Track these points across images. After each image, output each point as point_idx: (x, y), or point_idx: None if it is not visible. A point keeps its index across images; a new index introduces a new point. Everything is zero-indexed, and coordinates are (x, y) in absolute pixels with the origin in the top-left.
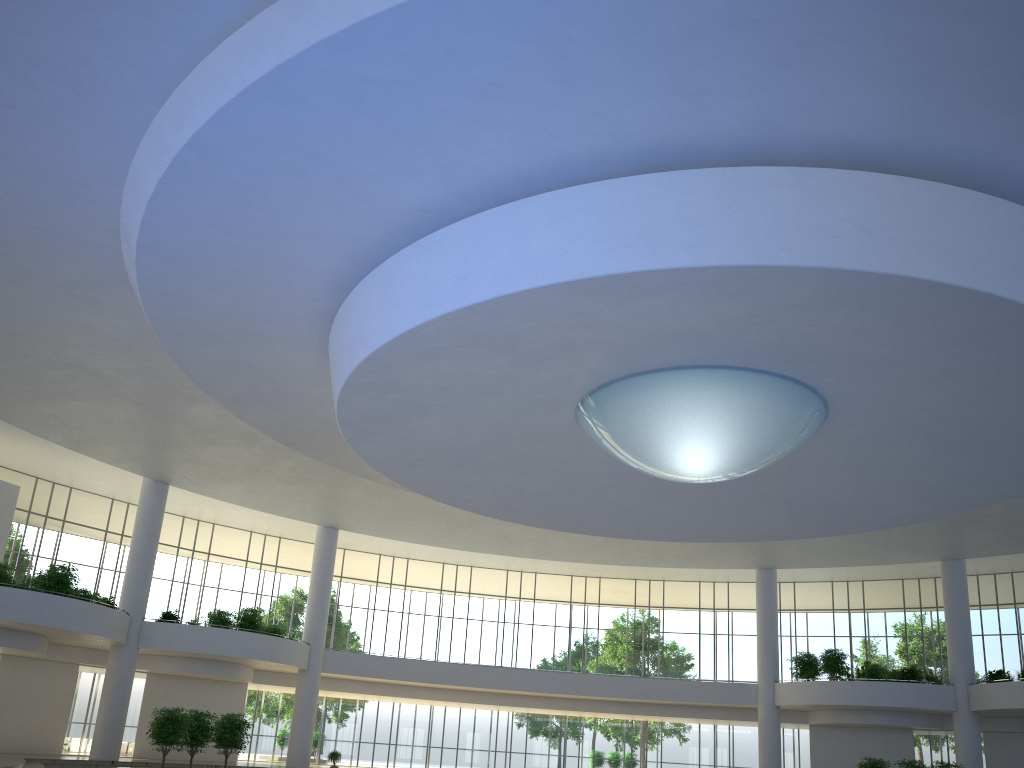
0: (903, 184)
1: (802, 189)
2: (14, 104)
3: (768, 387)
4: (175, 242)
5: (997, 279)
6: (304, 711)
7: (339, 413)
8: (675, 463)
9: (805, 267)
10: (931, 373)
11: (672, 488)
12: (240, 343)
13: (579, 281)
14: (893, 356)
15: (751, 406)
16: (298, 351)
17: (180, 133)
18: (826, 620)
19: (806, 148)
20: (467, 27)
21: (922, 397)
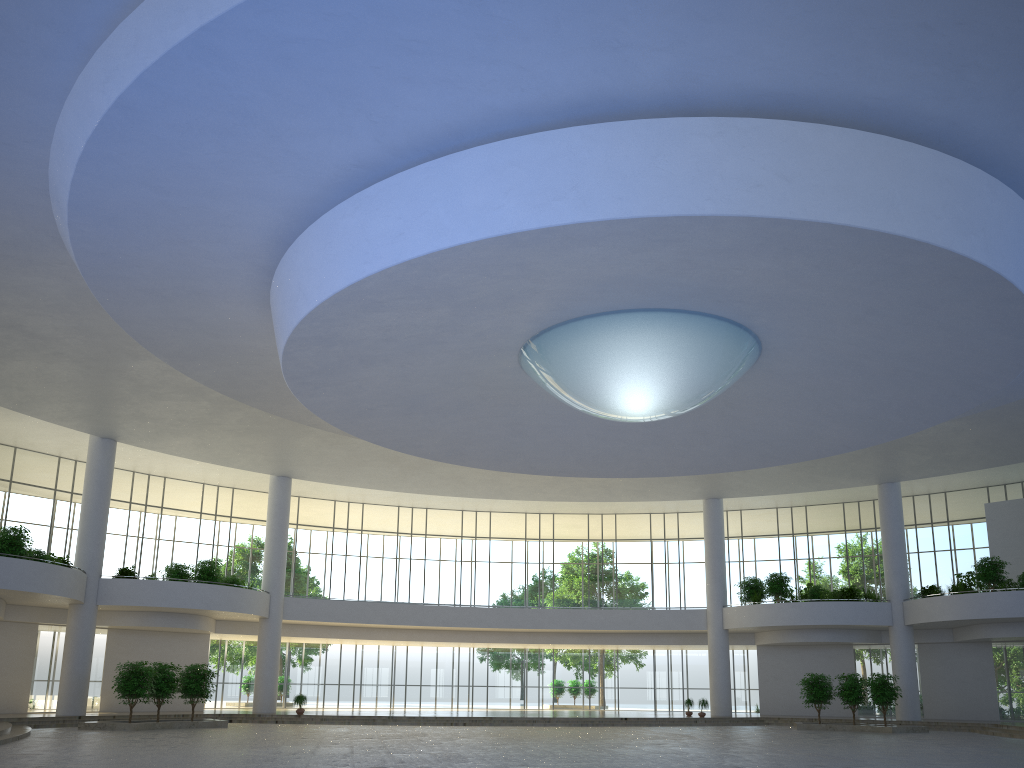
0: (820, 132)
1: (724, 139)
2: None
3: (703, 328)
4: (107, 202)
5: (910, 222)
6: (268, 658)
7: (285, 367)
8: (616, 404)
9: (729, 216)
10: (855, 310)
11: (617, 427)
12: (180, 300)
13: (513, 235)
14: (819, 295)
15: (687, 347)
16: (240, 306)
17: (105, 94)
18: (774, 544)
19: (727, 98)
20: None
21: (849, 333)
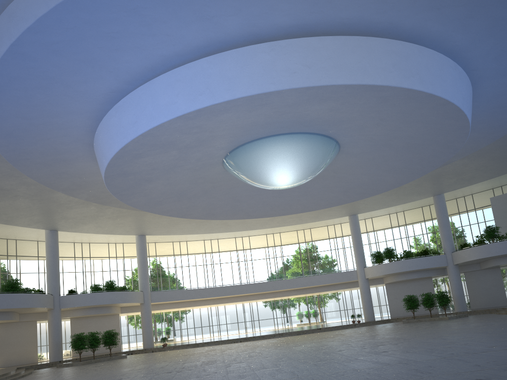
0: (322, 40)
1: (274, 52)
2: None
3: (304, 139)
4: (4, 127)
5: (376, 77)
6: (146, 322)
7: (109, 189)
8: (271, 182)
9: (282, 90)
10: (374, 120)
11: (284, 190)
12: (57, 164)
13: (184, 115)
14: (352, 116)
15: (298, 150)
16: (86, 163)
17: None
18: (398, 231)
19: (274, 31)
20: (89, 11)
21: (377, 130)
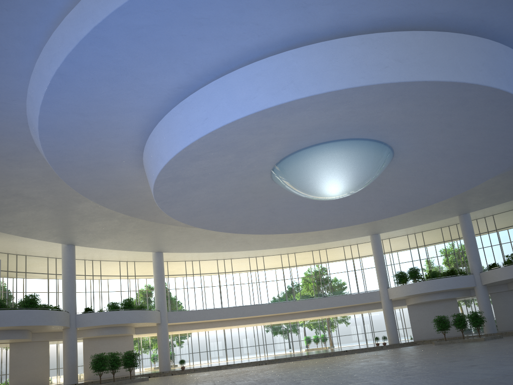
0: (414, 35)
1: (365, 46)
2: None
3: (363, 146)
4: (57, 124)
5: (466, 74)
6: (163, 343)
7: (155, 196)
8: (324, 191)
9: (373, 85)
10: (441, 126)
11: (323, 203)
12: (98, 169)
13: (263, 110)
14: (421, 120)
15: (356, 157)
16: (128, 168)
17: (50, 69)
18: (407, 254)
19: (364, 24)
20: None
21: (438, 138)
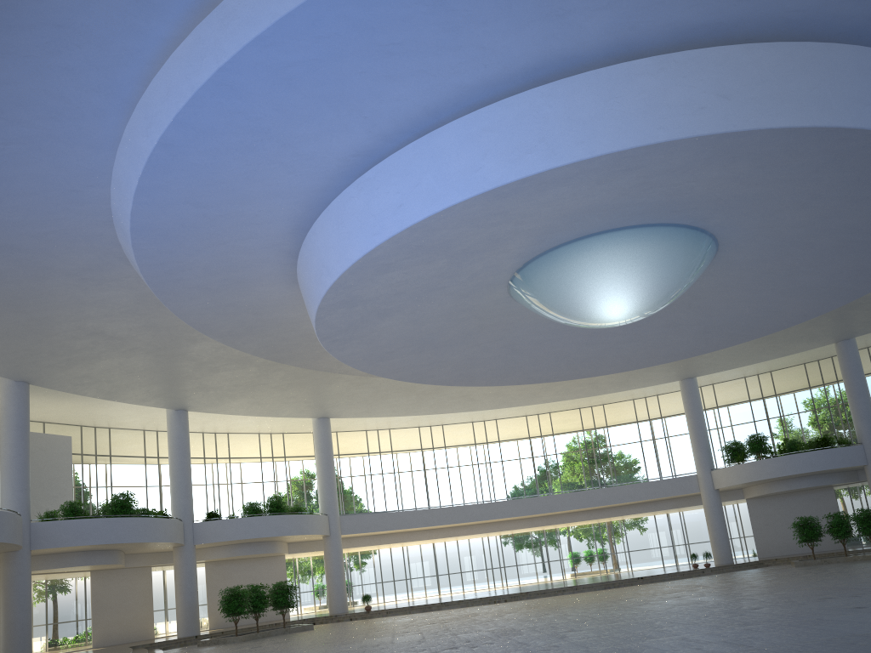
0: (750, 50)
1: (666, 73)
2: (10, 140)
3: (665, 236)
4: (160, 223)
5: (843, 113)
6: (334, 568)
7: (318, 331)
8: (598, 314)
9: (680, 139)
10: (800, 198)
11: (598, 332)
12: (225, 290)
13: (495, 189)
14: (765, 191)
15: (653, 255)
16: (273, 286)
17: (149, 137)
18: (745, 408)
19: (663, 37)
20: (366, 4)
21: (796, 218)
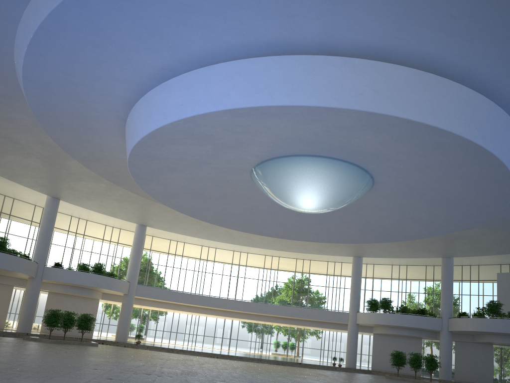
0: (397, 69)
1: (345, 68)
2: None
3: (341, 167)
4: (41, 78)
5: (441, 120)
6: (125, 314)
7: (130, 169)
8: (296, 203)
9: (344, 109)
10: (419, 165)
11: (302, 215)
12: (83, 131)
13: (235, 109)
14: (399, 155)
15: (333, 176)
16: (112, 136)
17: (35, 22)
18: (393, 283)
19: (350, 47)
20: None
21: (417, 176)
